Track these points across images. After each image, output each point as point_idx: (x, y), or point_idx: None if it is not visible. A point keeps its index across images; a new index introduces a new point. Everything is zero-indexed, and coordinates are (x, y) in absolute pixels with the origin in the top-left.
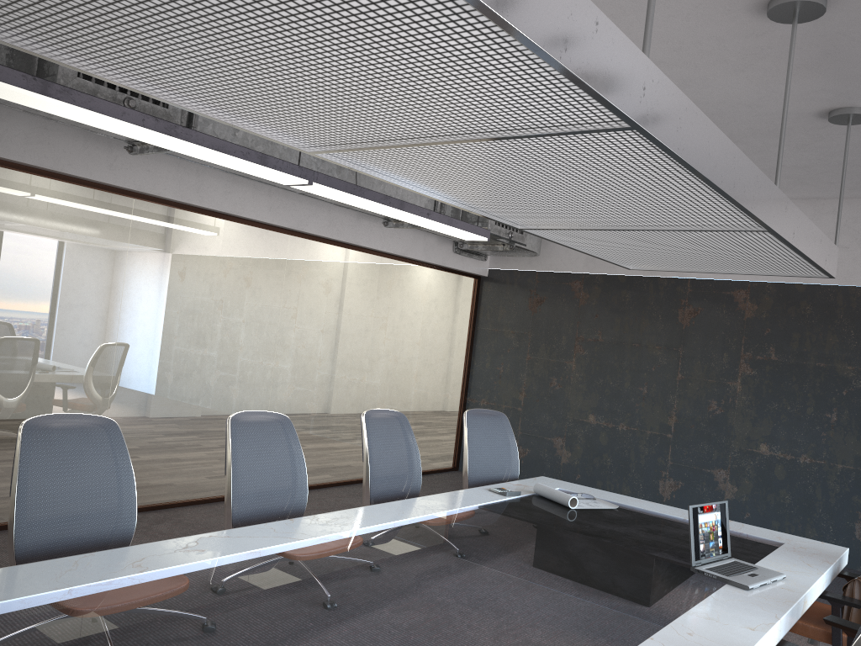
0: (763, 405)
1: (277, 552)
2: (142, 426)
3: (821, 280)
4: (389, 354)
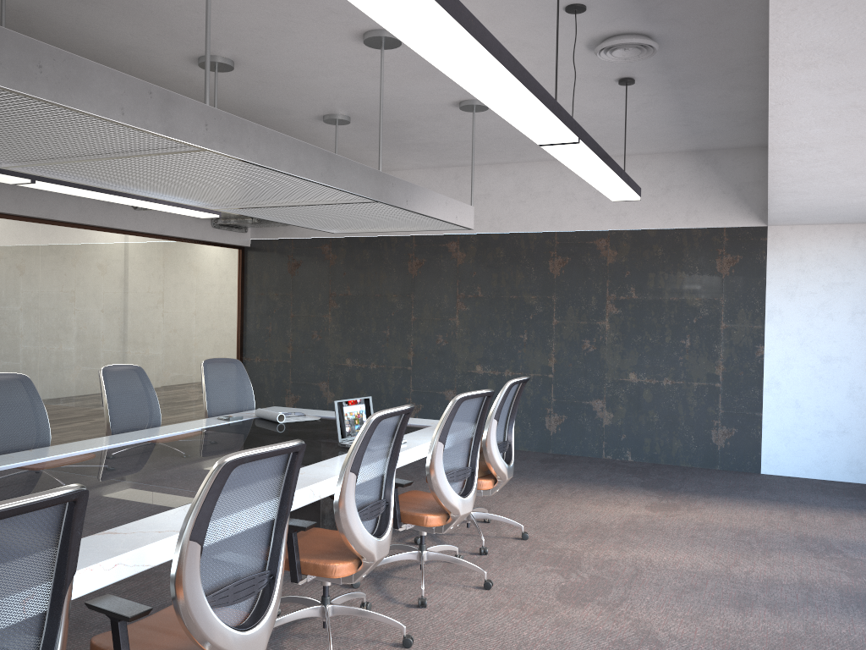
0: (476, 334)
1: (10, 467)
2: None
3: (509, 229)
4: (158, 324)
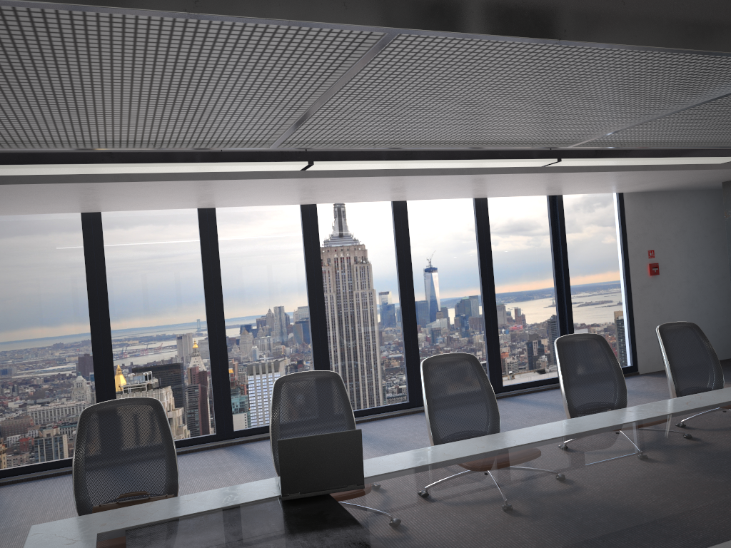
0: None
1: None
2: None
3: None
4: None
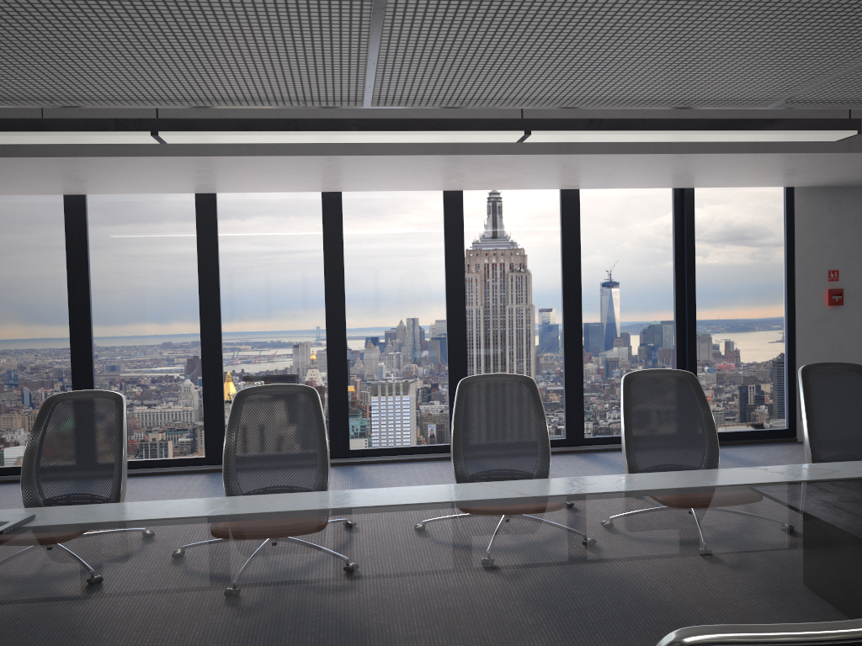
0: None
1: None
2: None
3: None
4: None
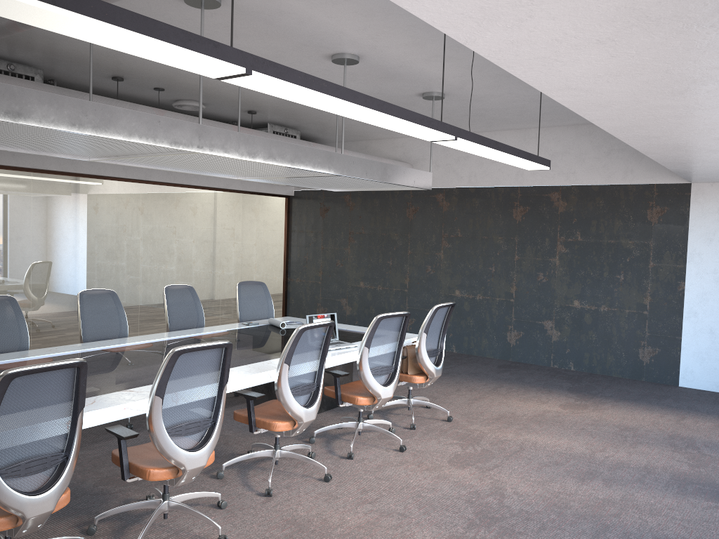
0: (456, 266)
1: (95, 349)
2: (54, 309)
3: (483, 184)
4: (224, 253)
